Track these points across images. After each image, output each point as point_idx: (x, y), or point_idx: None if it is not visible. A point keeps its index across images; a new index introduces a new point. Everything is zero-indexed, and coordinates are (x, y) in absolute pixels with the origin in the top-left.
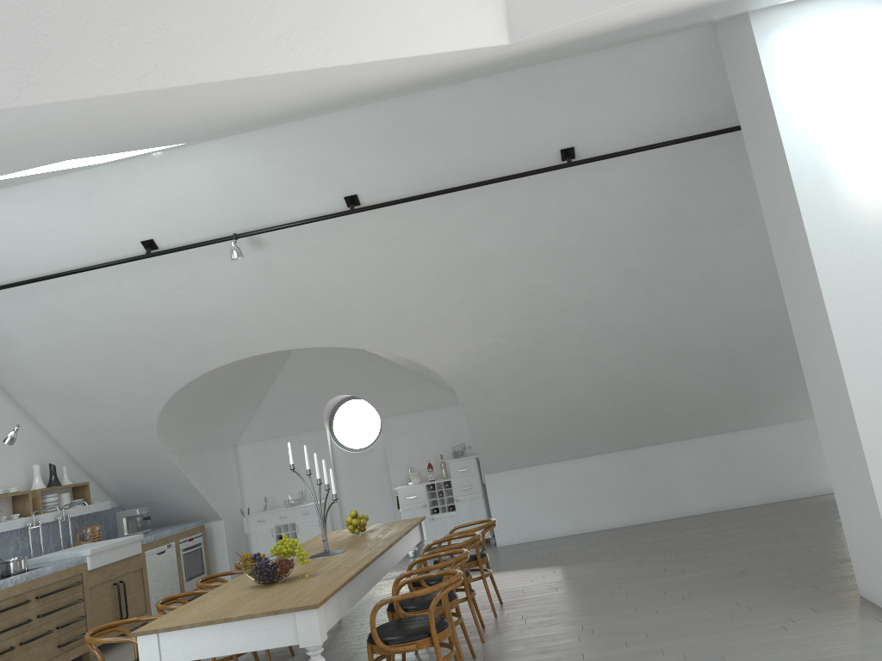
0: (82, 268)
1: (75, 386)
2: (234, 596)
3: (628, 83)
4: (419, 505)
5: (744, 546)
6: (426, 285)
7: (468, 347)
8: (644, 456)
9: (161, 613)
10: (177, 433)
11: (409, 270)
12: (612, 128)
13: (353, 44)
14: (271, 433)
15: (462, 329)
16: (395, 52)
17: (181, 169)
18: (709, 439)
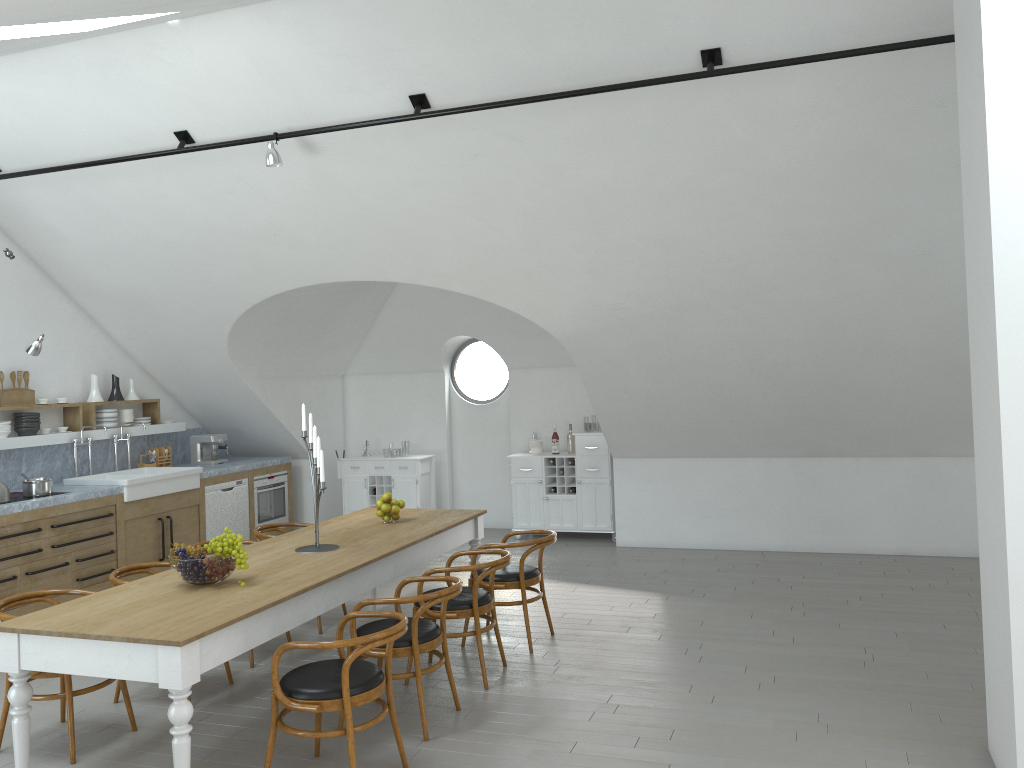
0: (109, 158)
1: (133, 292)
2: (148, 594)
3: None
4: (533, 480)
5: (897, 622)
6: (525, 220)
7: (585, 304)
8: (821, 469)
9: (112, 585)
10: (257, 358)
11: (501, 199)
12: (778, 23)
13: None
14: (382, 368)
15: (576, 281)
16: None
17: (205, 45)
18: (914, 461)
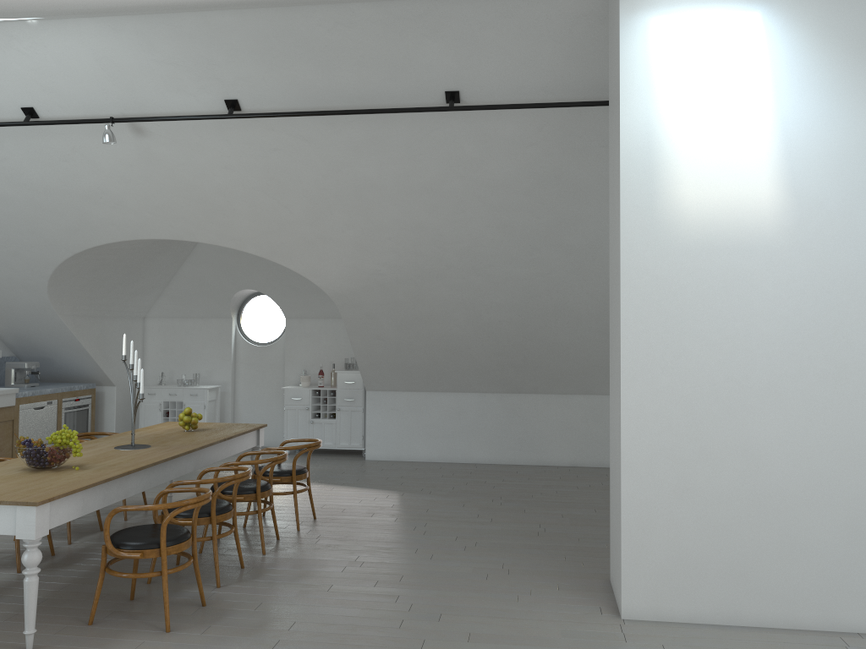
0: None
1: None
2: None
3: (516, 35)
4: (302, 407)
5: (564, 508)
6: (309, 202)
7: (351, 269)
8: (520, 402)
9: None
10: (73, 298)
11: (292, 184)
12: (499, 79)
13: None
14: (179, 313)
15: (345, 251)
16: None
17: (58, 42)
18: (585, 398)
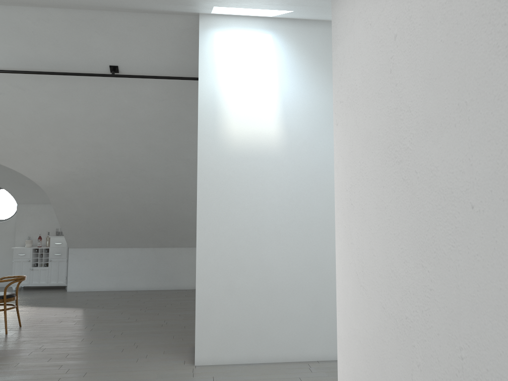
0: None
1: None
2: None
3: (150, 36)
4: (25, 260)
5: (182, 311)
6: (25, 127)
7: (55, 171)
8: (165, 252)
9: None
10: None
11: (13, 116)
12: (141, 61)
13: None
14: None
15: (51, 159)
16: None
17: None
18: None
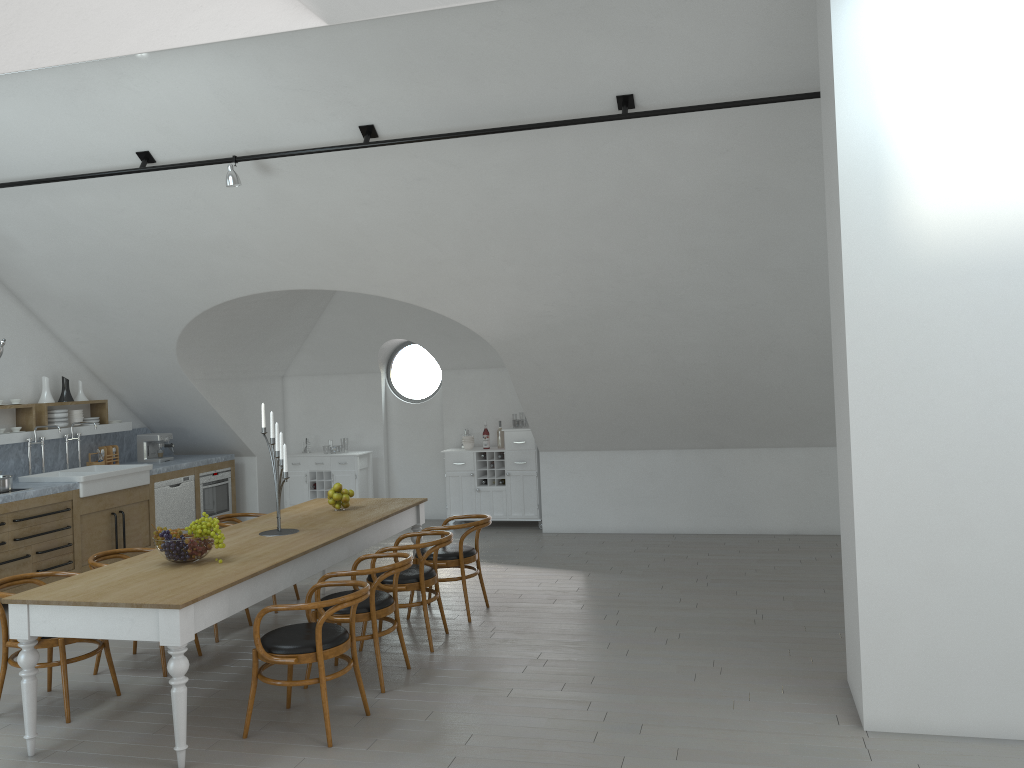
0: (73, 175)
1: (86, 298)
2: (136, 571)
3: (700, 21)
4: (466, 473)
5: (785, 588)
6: (462, 237)
7: (515, 312)
8: (725, 459)
9: (91, 568)
10: (204, 360)
11: (441, 218)
12: (682, 76)
13: (2, 52)
14: (321, 369)
15: (507, 291)
16: (97, 53)
17: (171, 76)
18: (805, 451)
